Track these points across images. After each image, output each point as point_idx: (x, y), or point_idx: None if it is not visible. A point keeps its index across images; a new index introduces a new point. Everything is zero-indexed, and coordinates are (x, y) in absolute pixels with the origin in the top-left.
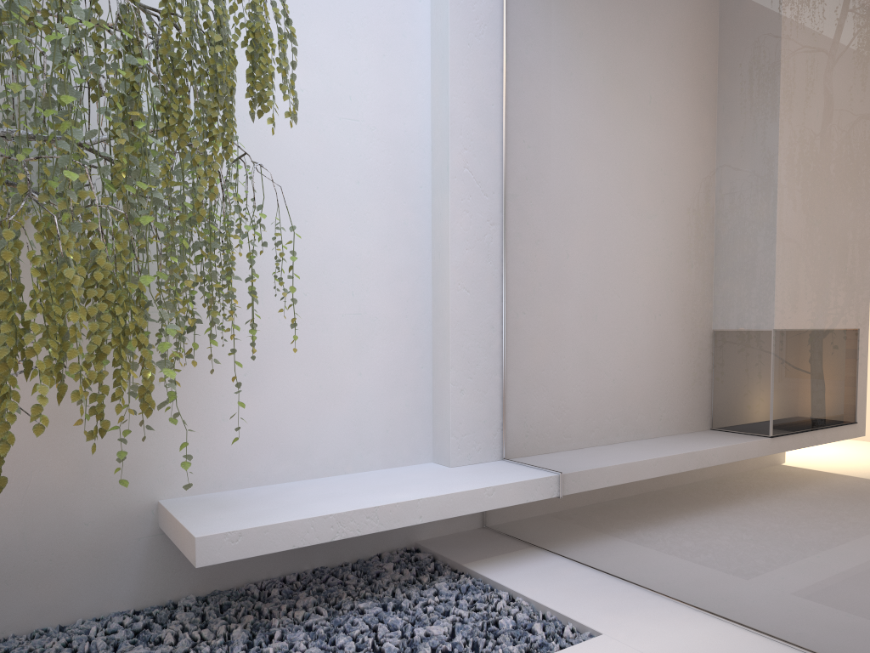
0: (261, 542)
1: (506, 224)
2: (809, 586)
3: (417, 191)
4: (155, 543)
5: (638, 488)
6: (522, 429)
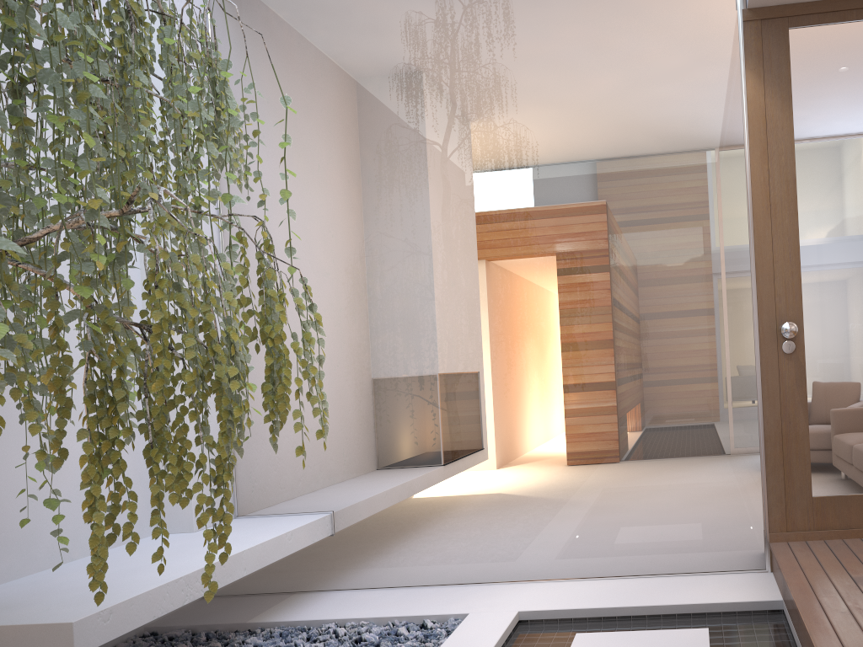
0: (128, 618)
1: None
2: (609, 532)
3: None
4: None
5: (438, 502)
6: (267, 481)
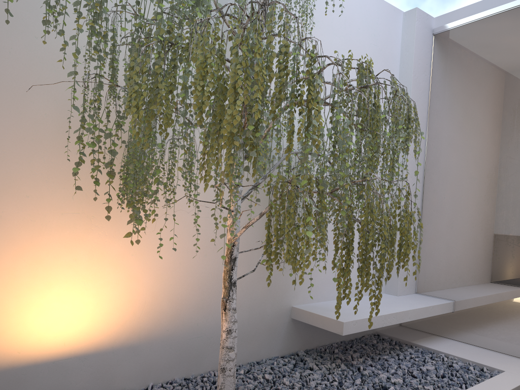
0: (362, 326)
1: (425, 183)
2: None
3: None
4: (289, 325)
5: (503, 309)
6: (429, 279)
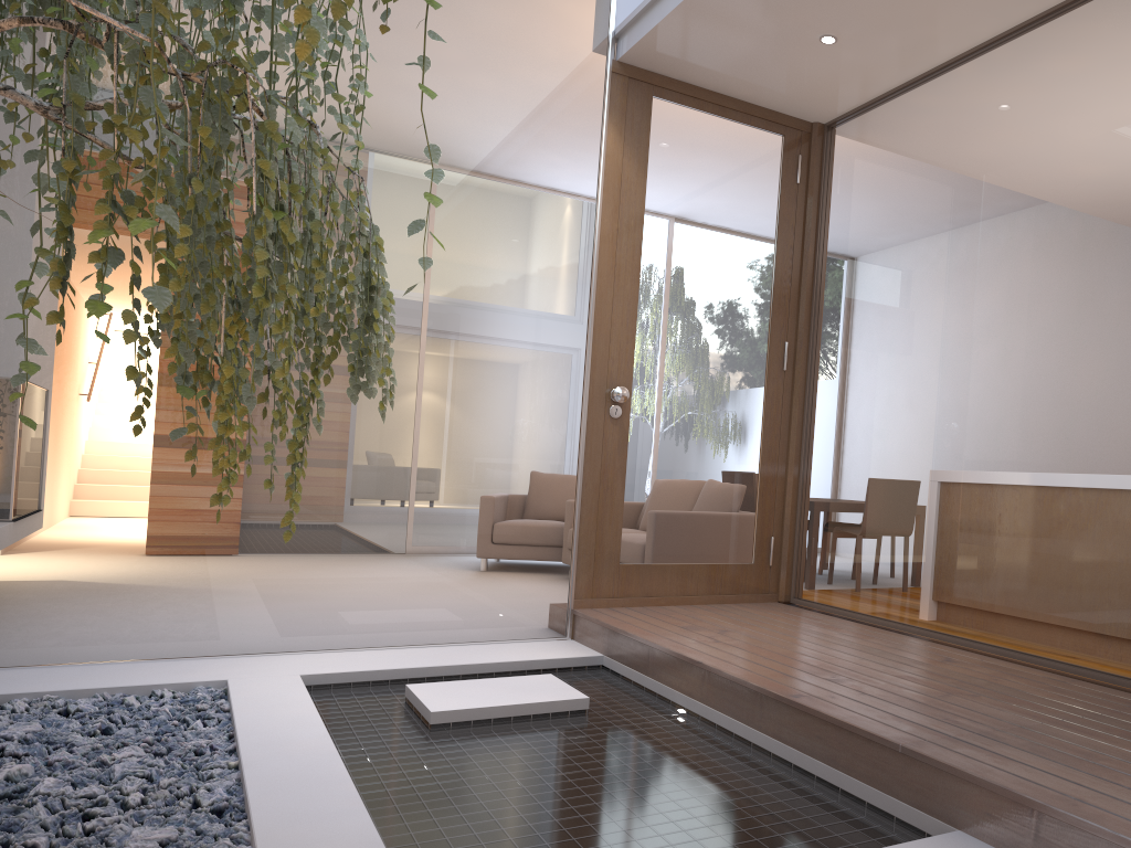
0: None
1: None
2: (394, 594)
3: None
4: None
5: (145, 547)
6: None
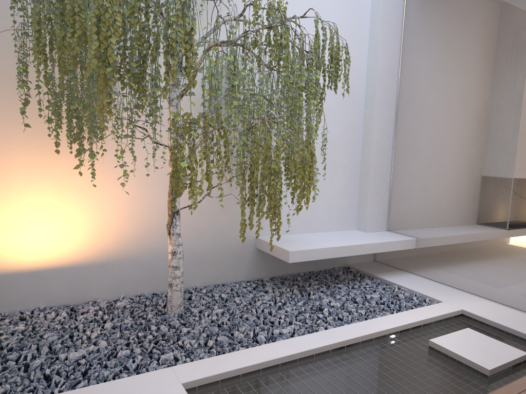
0: (309, 255)
1: (397, 123)
2: None
3: (358, 106)
4: (254, 254)
5: (456, 246)
6: (398, 218)
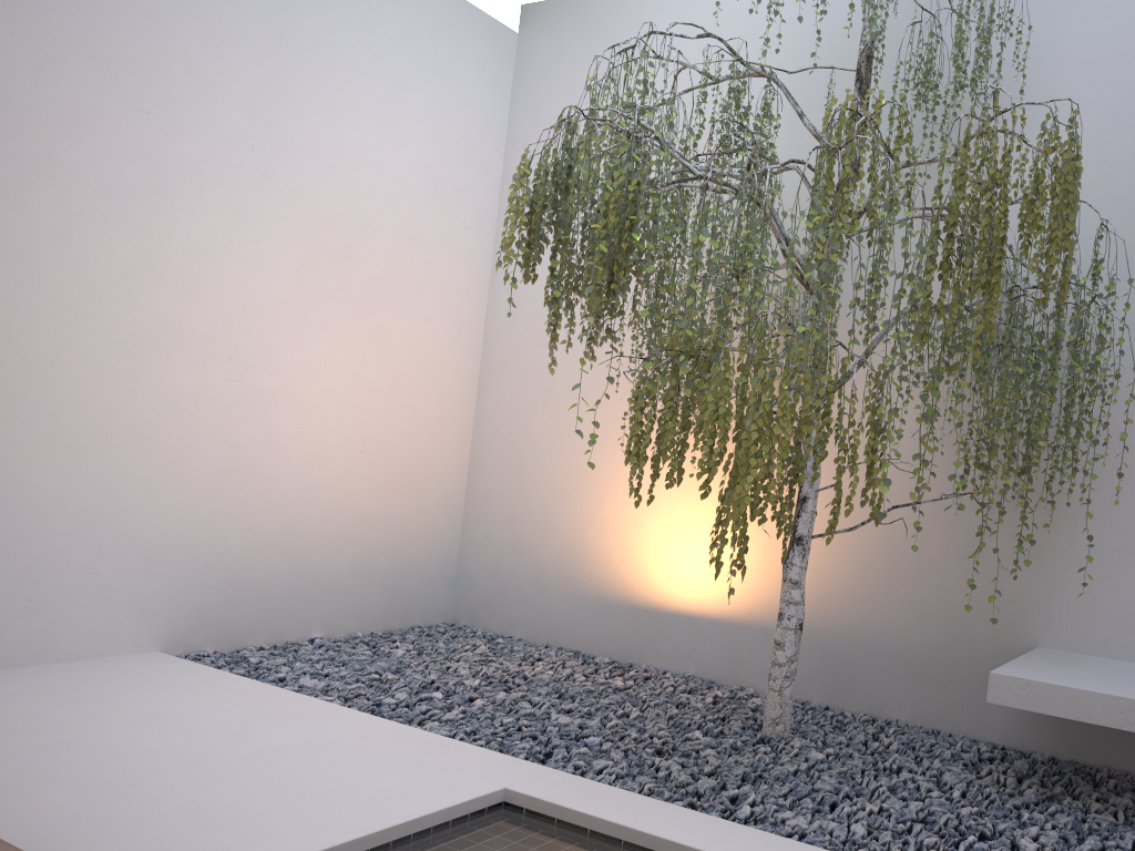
0: (1045, 700)
1: None
2: None
3: None
4: None
5: None
6: None
